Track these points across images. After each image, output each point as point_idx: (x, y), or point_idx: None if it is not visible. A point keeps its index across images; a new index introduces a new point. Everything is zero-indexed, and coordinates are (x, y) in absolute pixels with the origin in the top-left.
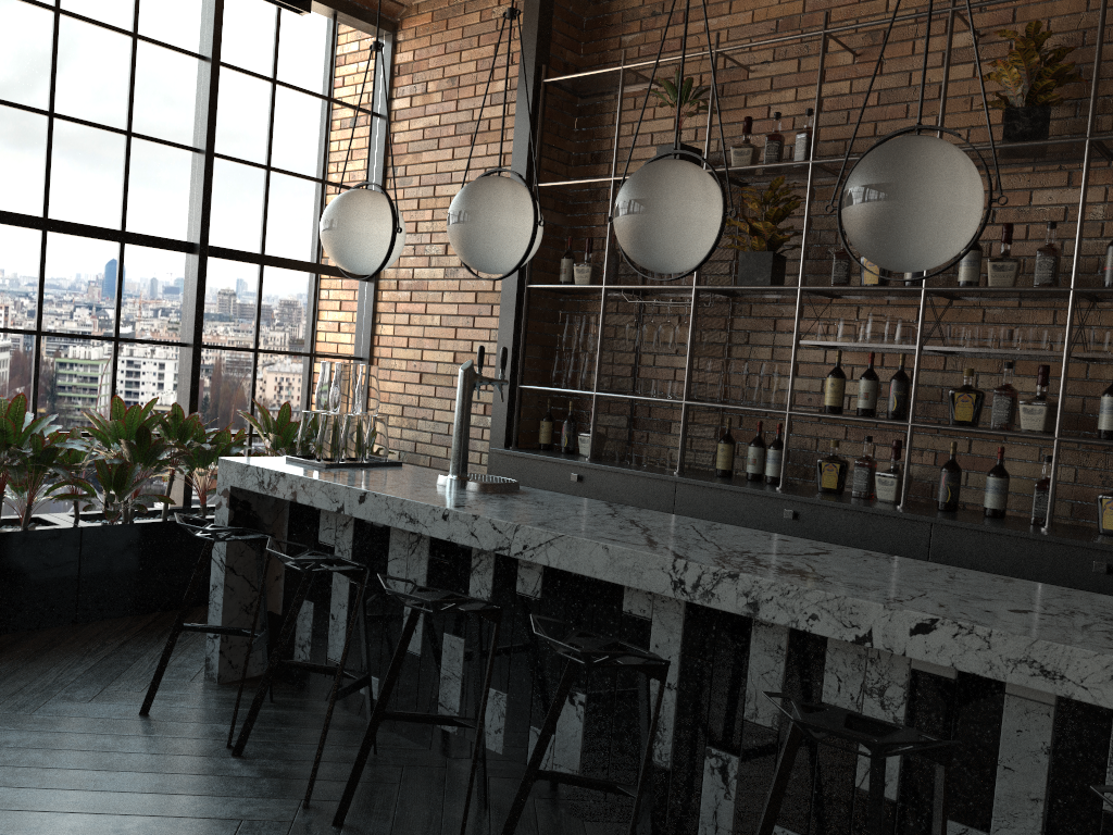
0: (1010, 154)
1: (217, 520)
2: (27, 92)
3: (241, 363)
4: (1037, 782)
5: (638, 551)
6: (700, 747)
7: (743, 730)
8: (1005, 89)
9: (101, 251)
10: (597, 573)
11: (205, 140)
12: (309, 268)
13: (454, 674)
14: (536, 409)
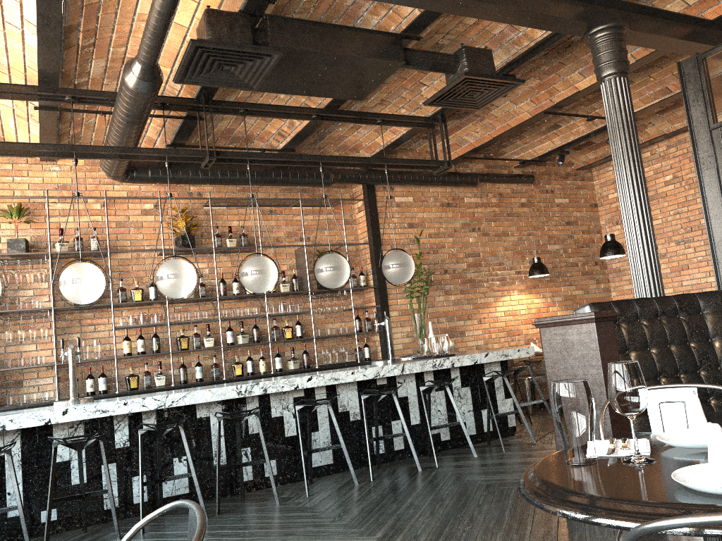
0: (181, 251)
1: None
2: None
3: None
4: (326, 412)
5: (223, 387)
6: (236, 450)
7: (250, 437)
8: (179, 228)
9: None
10: (207, 400)
11: None
12: None
13: (112, 480)
14: None
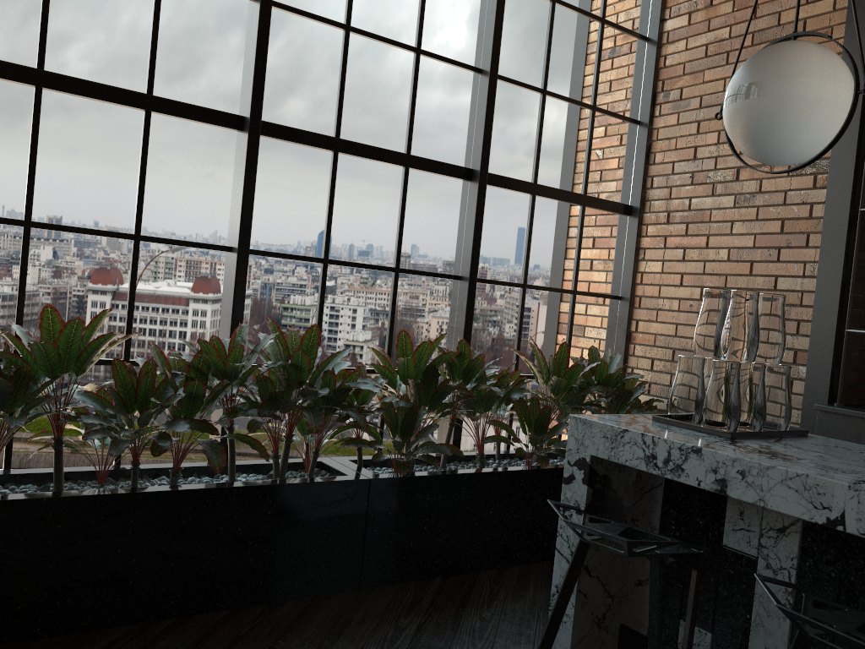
0: None
1: (566, 499)
2: (326, 4)
3: (510, 299)
4: None
5: None
6: None
7: None
8: None
9: (386, 176)
10: None
11: (490, 59)
12: (577, 199)
13: None
14: (858, 358)
